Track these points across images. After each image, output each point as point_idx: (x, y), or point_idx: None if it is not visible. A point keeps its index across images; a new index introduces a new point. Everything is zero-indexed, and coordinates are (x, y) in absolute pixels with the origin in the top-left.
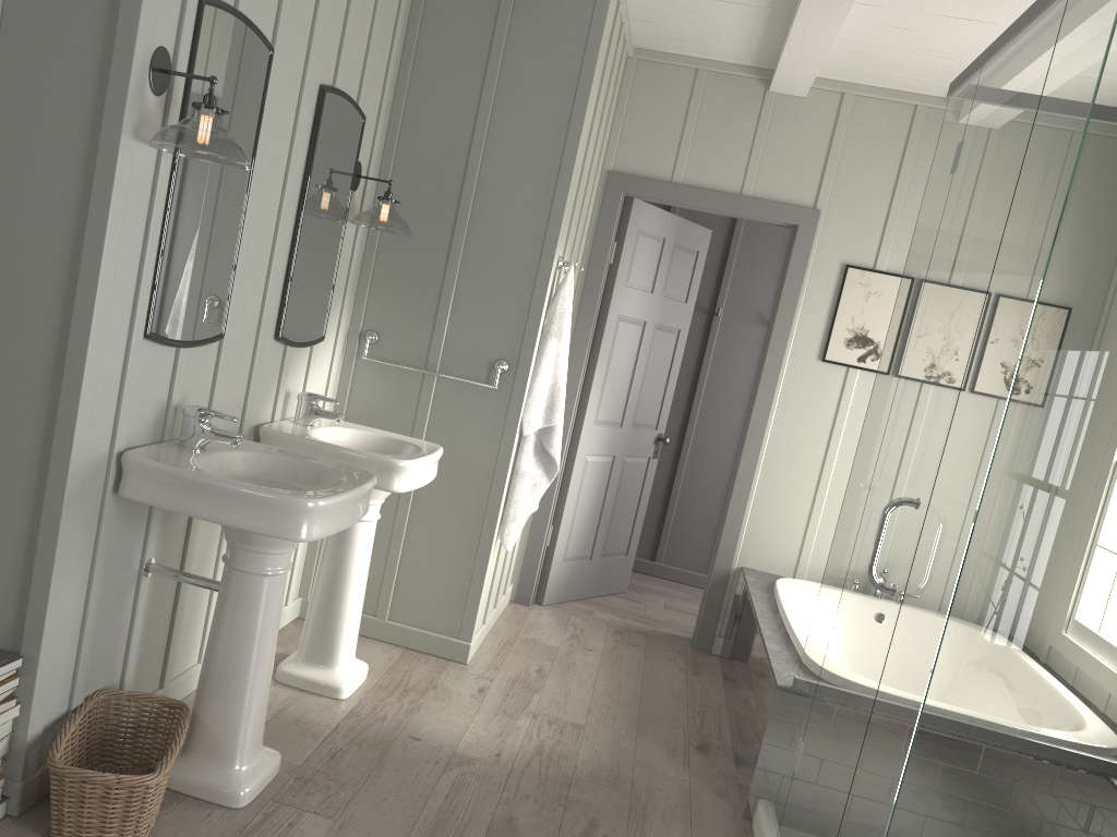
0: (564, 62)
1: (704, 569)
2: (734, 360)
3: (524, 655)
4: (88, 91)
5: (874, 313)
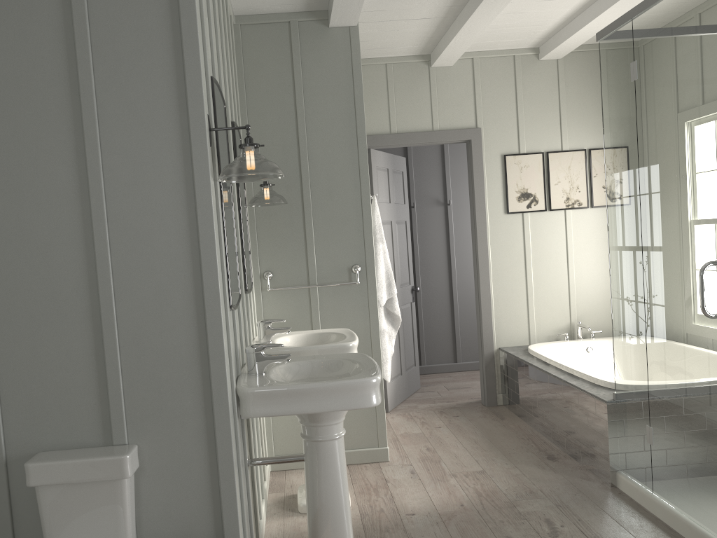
0: (341, 75)
1: (451, 360)
2: (430, 230)
3: (411, 444)
4: (176, 153)
5: (527, 178)
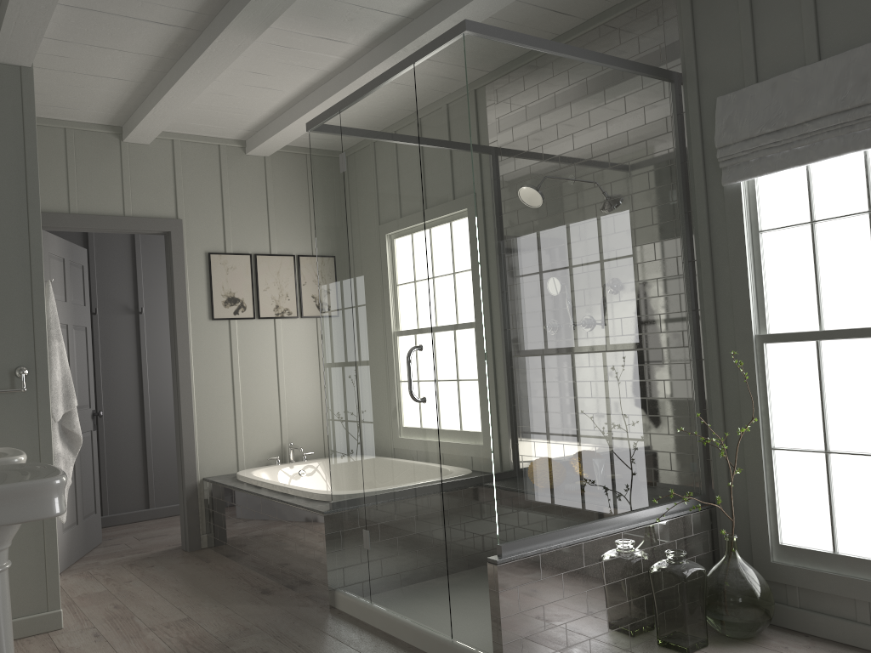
0: (8, 123)
1: (142, 506)
2: (117, 344)
3: (93, 604)
4: None
5: (234, 281)
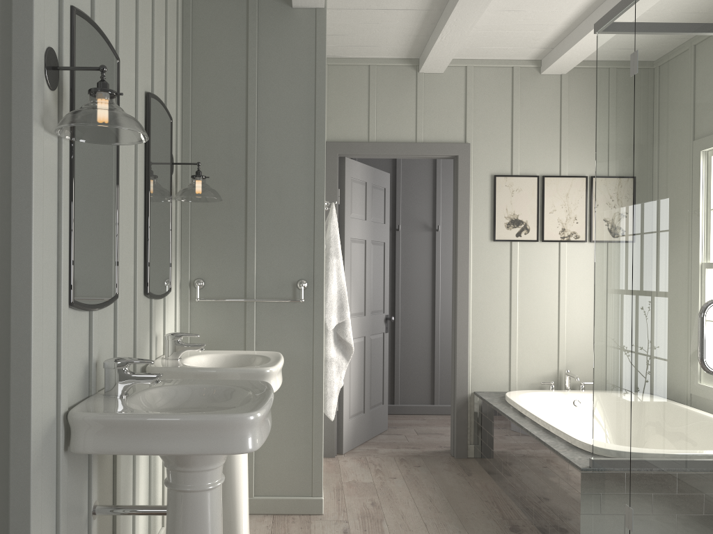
0: (302, 62)
1: (427, 401)
2: (415, 257)
3: (355, 495)
4: None
5: (519, 203)
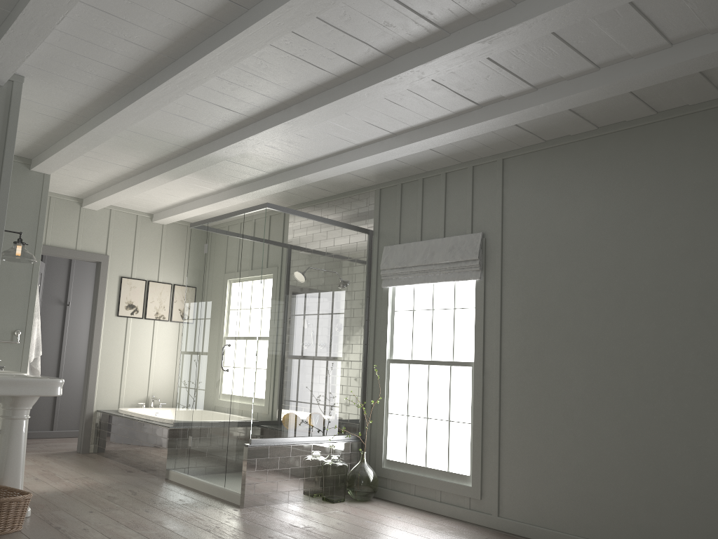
0: (33, 202)
1: (48, 428)
2: (50, 322)
3: (29, 468)
4: None
5: (134, 295)
